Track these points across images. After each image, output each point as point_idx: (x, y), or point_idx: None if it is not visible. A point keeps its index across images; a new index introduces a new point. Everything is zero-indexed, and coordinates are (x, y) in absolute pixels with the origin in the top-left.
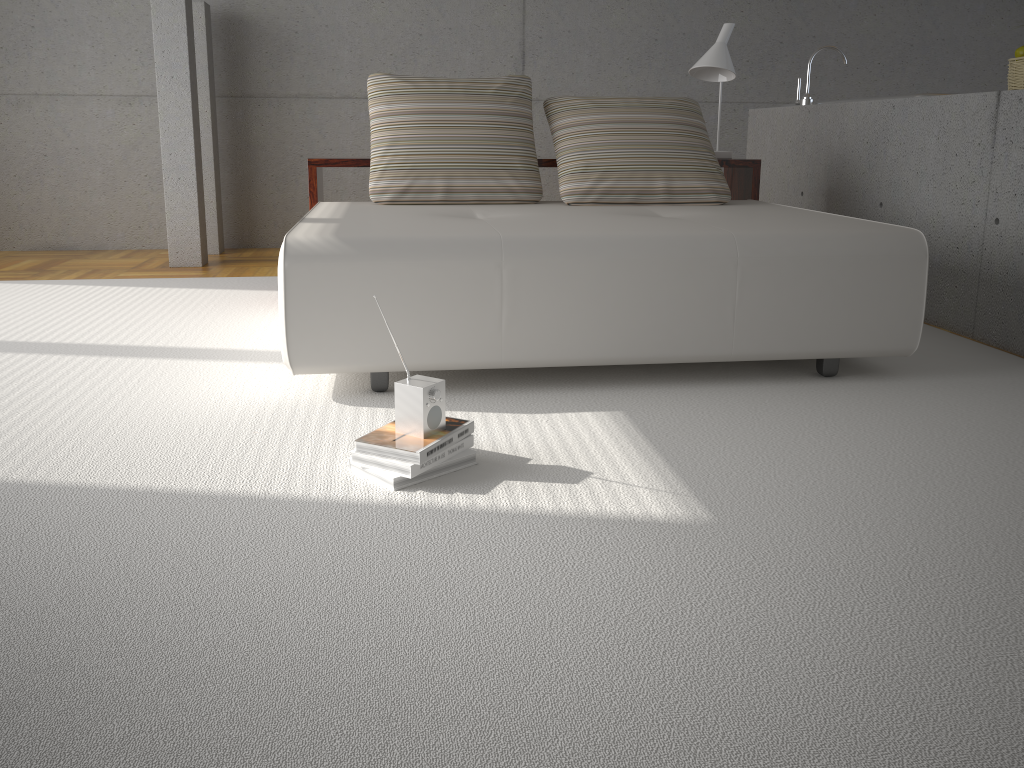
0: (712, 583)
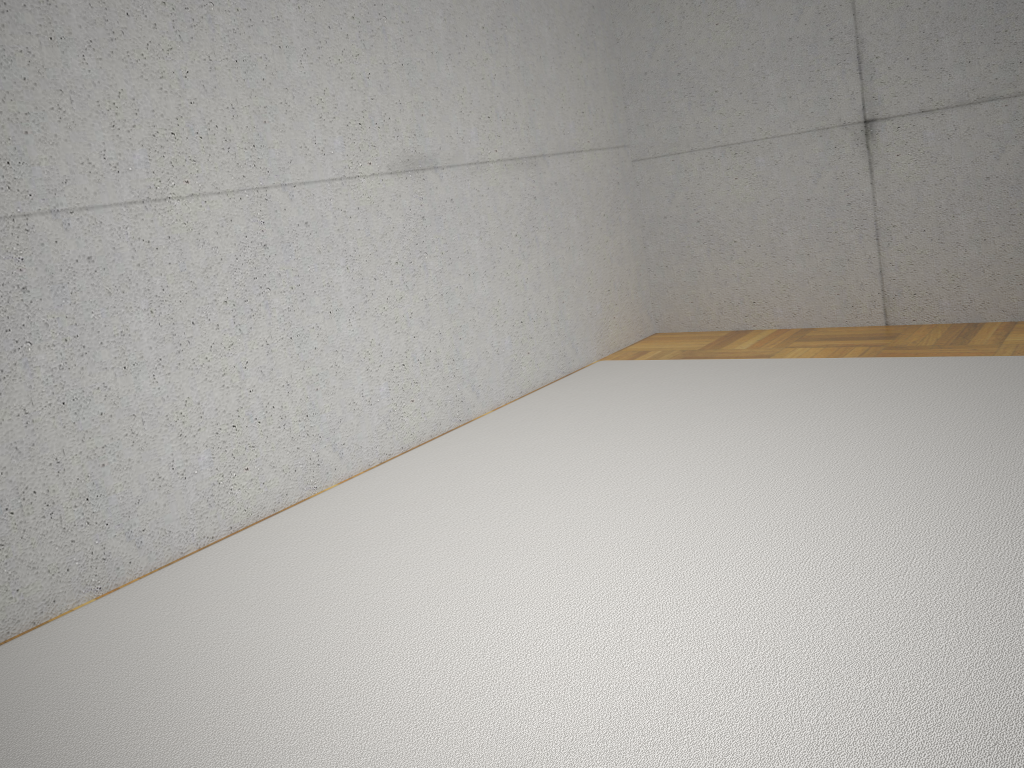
0: (591, 758)
